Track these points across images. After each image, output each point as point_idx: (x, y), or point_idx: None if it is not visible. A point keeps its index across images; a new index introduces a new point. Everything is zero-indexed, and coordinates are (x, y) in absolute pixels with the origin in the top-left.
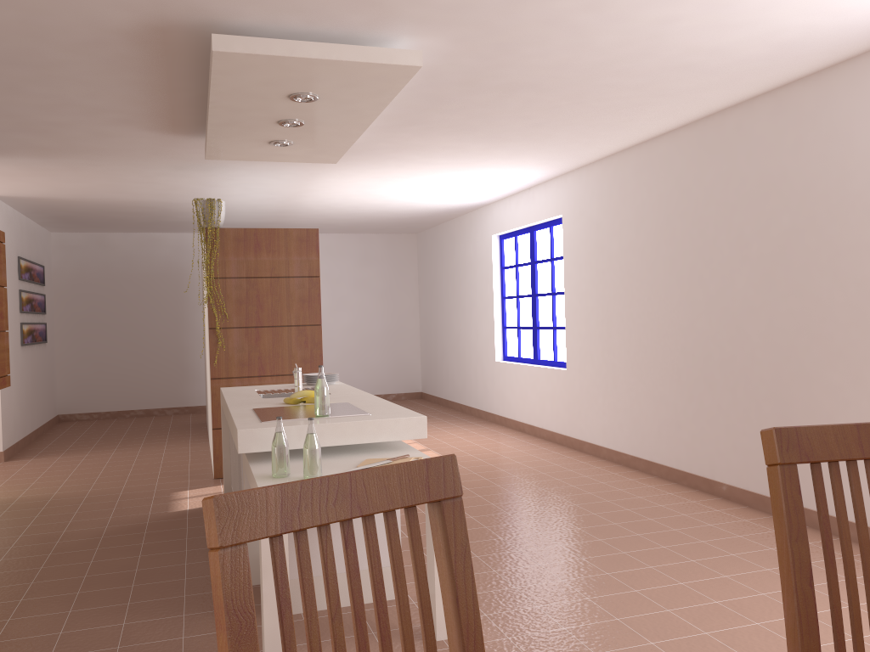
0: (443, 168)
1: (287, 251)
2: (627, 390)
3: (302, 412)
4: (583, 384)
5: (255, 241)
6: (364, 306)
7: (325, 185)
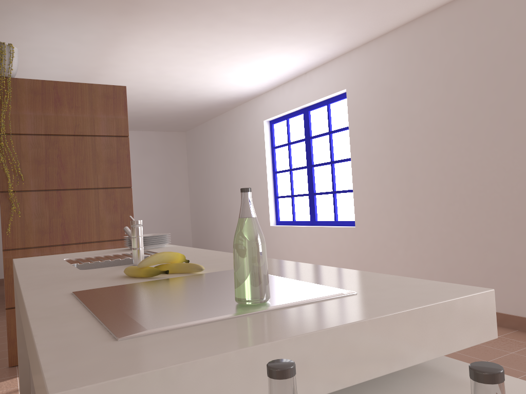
0: (249, 34)
1: (92, 108)
2: (438, 241)
3: (190, 295)
4: (377, 238)
5: (55, 95)
6: (145, 189)
7: (125, 57)
